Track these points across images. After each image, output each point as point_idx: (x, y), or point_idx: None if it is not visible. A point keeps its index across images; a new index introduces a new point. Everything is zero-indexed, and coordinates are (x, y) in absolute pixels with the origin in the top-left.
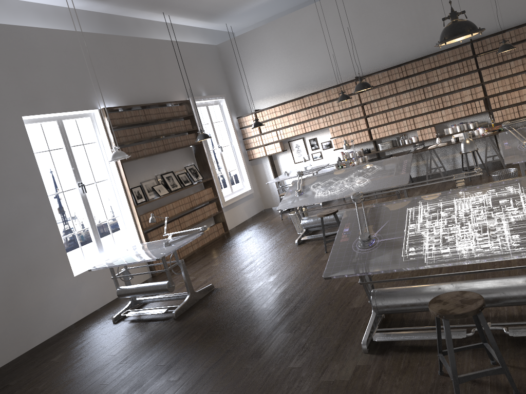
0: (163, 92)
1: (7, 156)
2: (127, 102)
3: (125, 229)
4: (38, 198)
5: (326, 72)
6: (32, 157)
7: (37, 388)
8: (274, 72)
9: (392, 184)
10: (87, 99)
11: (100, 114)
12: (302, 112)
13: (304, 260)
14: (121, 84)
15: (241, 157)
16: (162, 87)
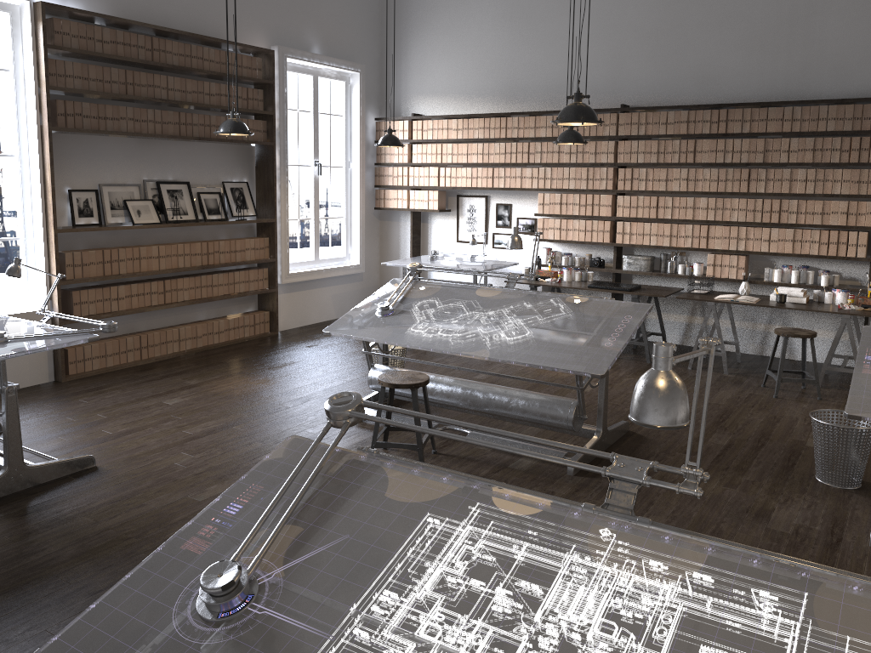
0: (215, 16)
1: None
2: (114, 9)
3: (24, 268)
4: None
5: (569, 78)
6: None
7: None
8: (471, 48)
9: (570, 364)
10: None
11: (32, 13)
12: (497, 144)
13: None
14: None
15: (359, 198)
16: (217, 6)
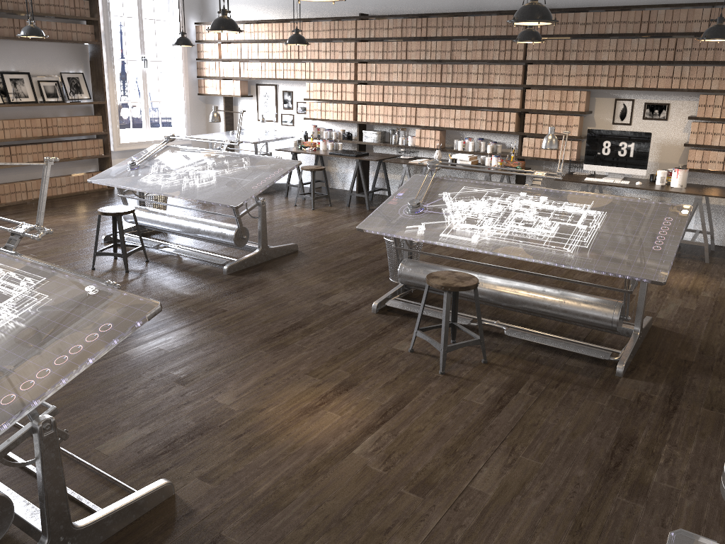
0: None
1: None
2: None
3: None
4: None
5: None
6: None
7: None
8: None
9: (223, 200)
10: None
11: None
12: (278, 44)
13: None
14: None
15: (183, 86)
16: None
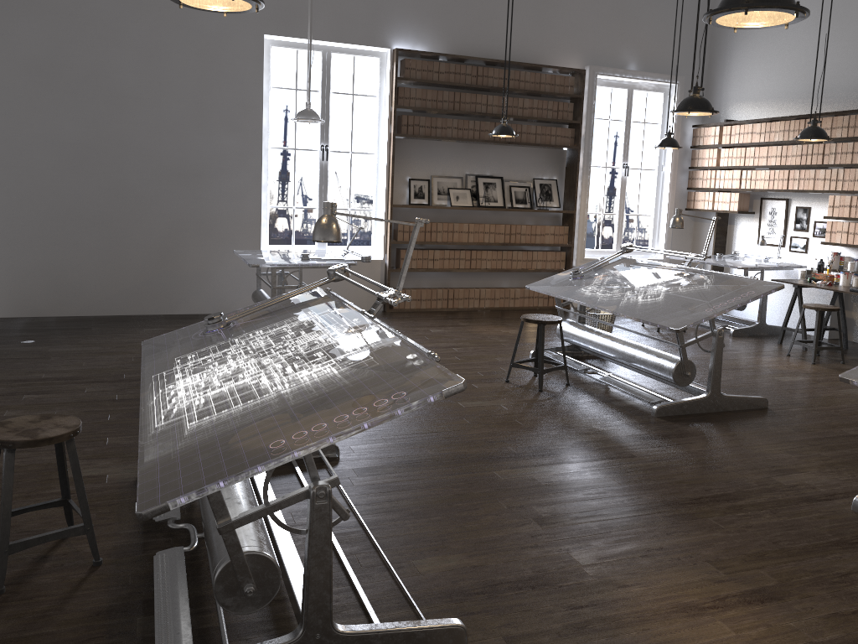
0: (533, 46)
1: (226, 81)
2: (450, 48)
3: (373, 231)
4: (248, 145)
5: None
6: (259, 91)
7: (80, 341)
8: (785, 53)
9: (663, 320)
10: (377, 30)
11: (391, 56)
12: (795, 146)
13: (467, 375)
14: (450, 19)
15: (667, 199)
16: (536, 38)
